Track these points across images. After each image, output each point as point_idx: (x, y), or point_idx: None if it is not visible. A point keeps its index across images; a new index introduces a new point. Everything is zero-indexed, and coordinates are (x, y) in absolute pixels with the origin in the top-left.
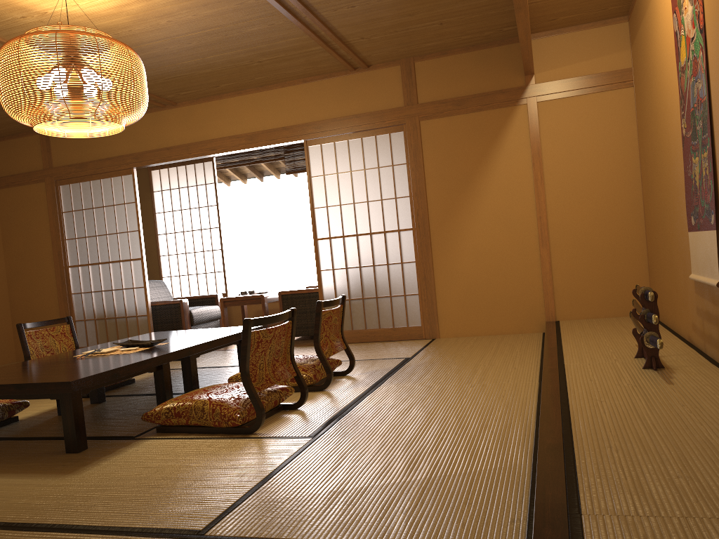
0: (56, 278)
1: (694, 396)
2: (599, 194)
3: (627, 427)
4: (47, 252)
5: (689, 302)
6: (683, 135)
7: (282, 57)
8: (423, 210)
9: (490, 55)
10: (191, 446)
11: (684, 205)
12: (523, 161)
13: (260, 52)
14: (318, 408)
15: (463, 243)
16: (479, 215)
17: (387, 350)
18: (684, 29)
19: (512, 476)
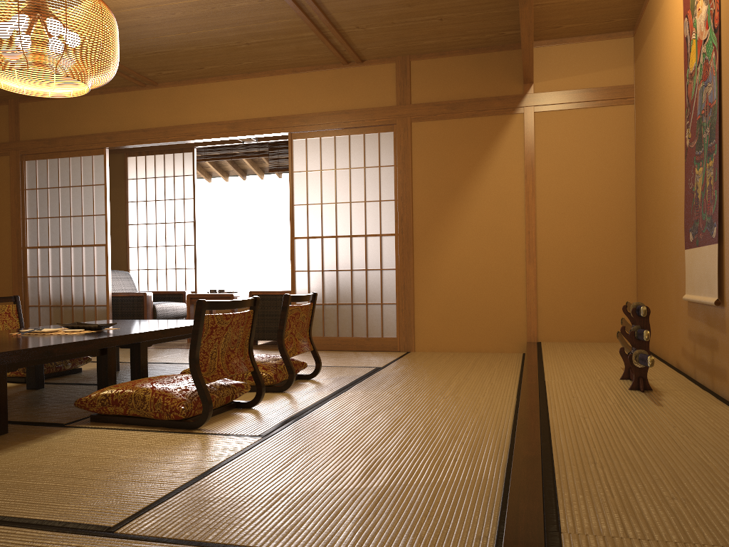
0: (12, 258)
1: (685, 419)
2: (591, 212)
3: (613, 444)
4: (5, 230)
5: (681, 325)
6: (686, 146)
7: (272, 41)
8: (407, 216)
9: (489, 59)
10: (125, 437)
11: (682, 222)
12: (515, 172)
13: (248, 32)
14: (274, 409)
15: (447, 253)
16: (466, 225)
17: (358, 359)
18: (695, 32)
19: (482, 489)
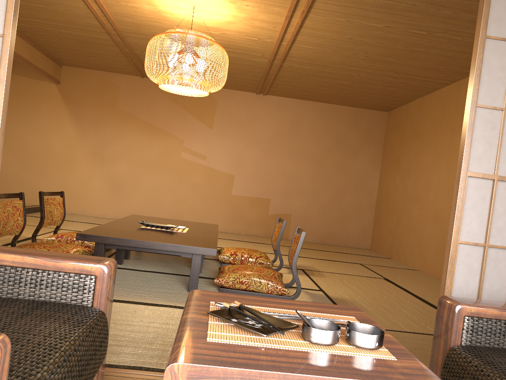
0: None
1: None
2: None
3: None
4: None
5: None
6: None
7: None
8: None
9: None
10: None
11: None
12: None
13: None
14: None
15: None
16: None
17: None
18: None
19: None
